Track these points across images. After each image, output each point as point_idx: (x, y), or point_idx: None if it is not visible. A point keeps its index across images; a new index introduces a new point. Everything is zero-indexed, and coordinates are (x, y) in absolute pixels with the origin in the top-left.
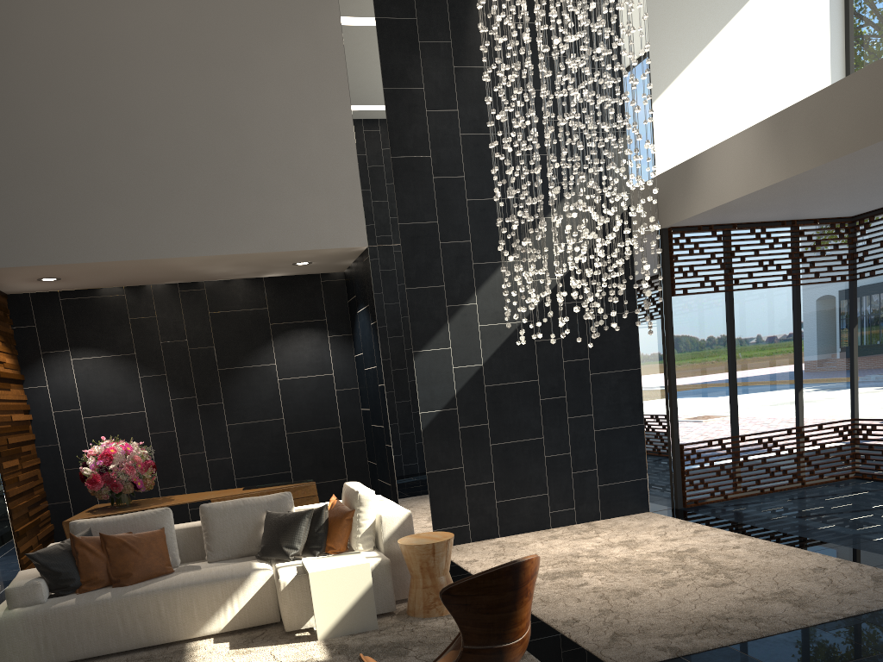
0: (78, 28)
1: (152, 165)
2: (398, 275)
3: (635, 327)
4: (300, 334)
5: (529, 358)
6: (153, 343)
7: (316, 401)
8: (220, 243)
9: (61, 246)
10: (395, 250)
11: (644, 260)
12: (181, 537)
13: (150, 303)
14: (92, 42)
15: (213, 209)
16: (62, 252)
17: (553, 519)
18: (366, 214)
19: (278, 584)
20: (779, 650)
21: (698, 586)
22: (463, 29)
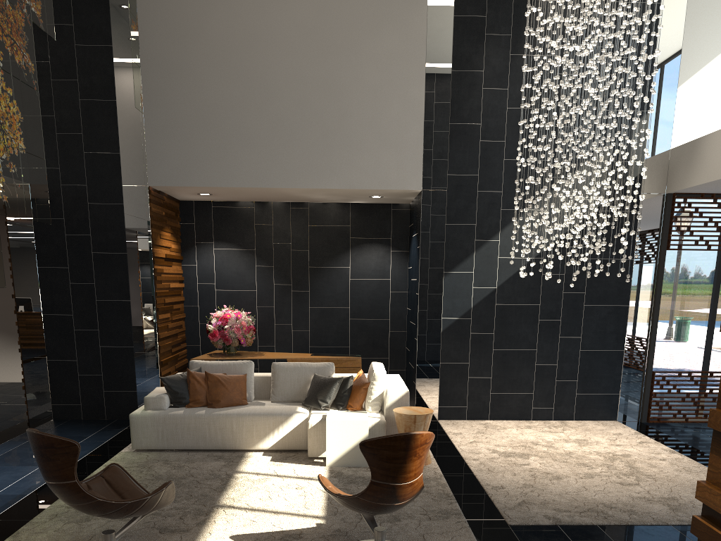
0: (243, 23)
1: (278, 121)
2: (441, 213)
3: (629, 272)
4: (370, 247)
5: (534, 286)
6: (267, 243)
7: (375, 298)
8: (316, 180)
9: (212, 174)
10: (442, 194)
11: (627, 223)
12: (257, 382)
13: (270, 215)
14: (251, 33)
15: (315, 155)
16: (212, 178)
17: (534, 413)
18: (424, 165)
19: (307, 424)
20: (632, 535)
21: (609, 482)
22: (522, 25)
